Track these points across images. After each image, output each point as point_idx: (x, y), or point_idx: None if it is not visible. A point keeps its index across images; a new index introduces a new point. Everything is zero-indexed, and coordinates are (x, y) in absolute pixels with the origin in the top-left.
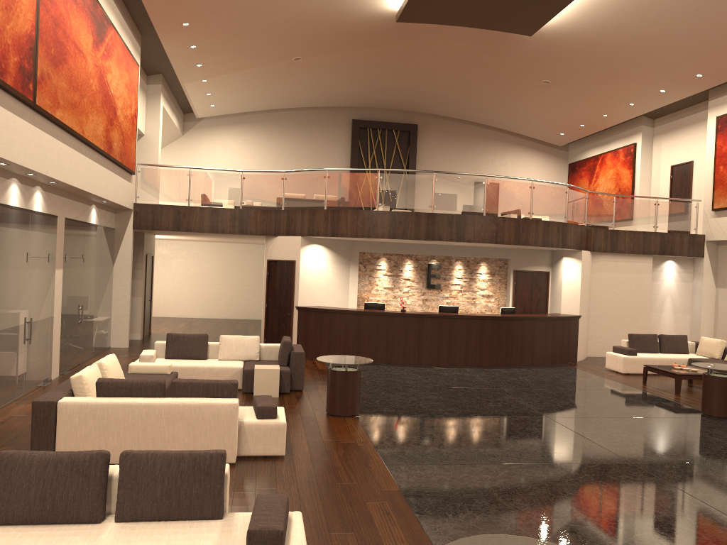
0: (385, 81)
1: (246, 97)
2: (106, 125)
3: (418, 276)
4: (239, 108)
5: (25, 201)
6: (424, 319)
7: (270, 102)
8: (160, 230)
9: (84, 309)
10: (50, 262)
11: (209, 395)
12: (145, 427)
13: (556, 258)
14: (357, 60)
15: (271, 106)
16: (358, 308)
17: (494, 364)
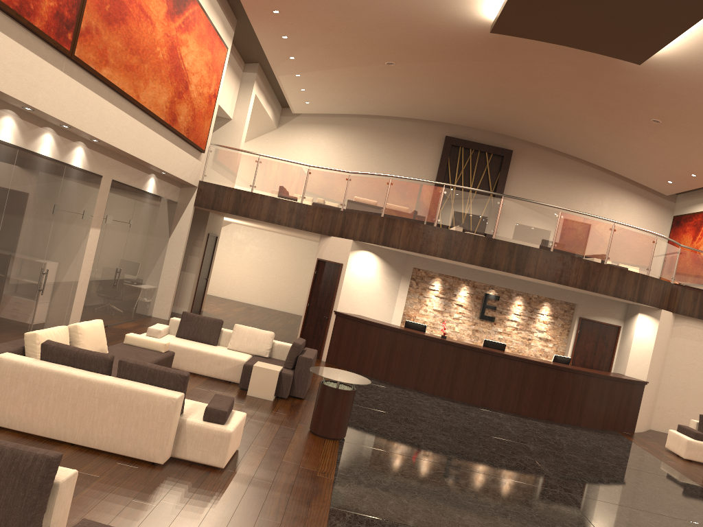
0: (481, 100)
1: (340, 98)
2: (171, 97)
3: (472, 304)
4: (334, 108)
5: (60, 153)
6: (463, 350)
7: (365, 107)
8: (219, 211)
9: (122, 273)
10: (85, 220)
11: (154, 383)
12: (75, 403)
13: (630, 313)
14: (452, 73)
15: (365, 111)
16: (402, 325)
17: (534, 415)
